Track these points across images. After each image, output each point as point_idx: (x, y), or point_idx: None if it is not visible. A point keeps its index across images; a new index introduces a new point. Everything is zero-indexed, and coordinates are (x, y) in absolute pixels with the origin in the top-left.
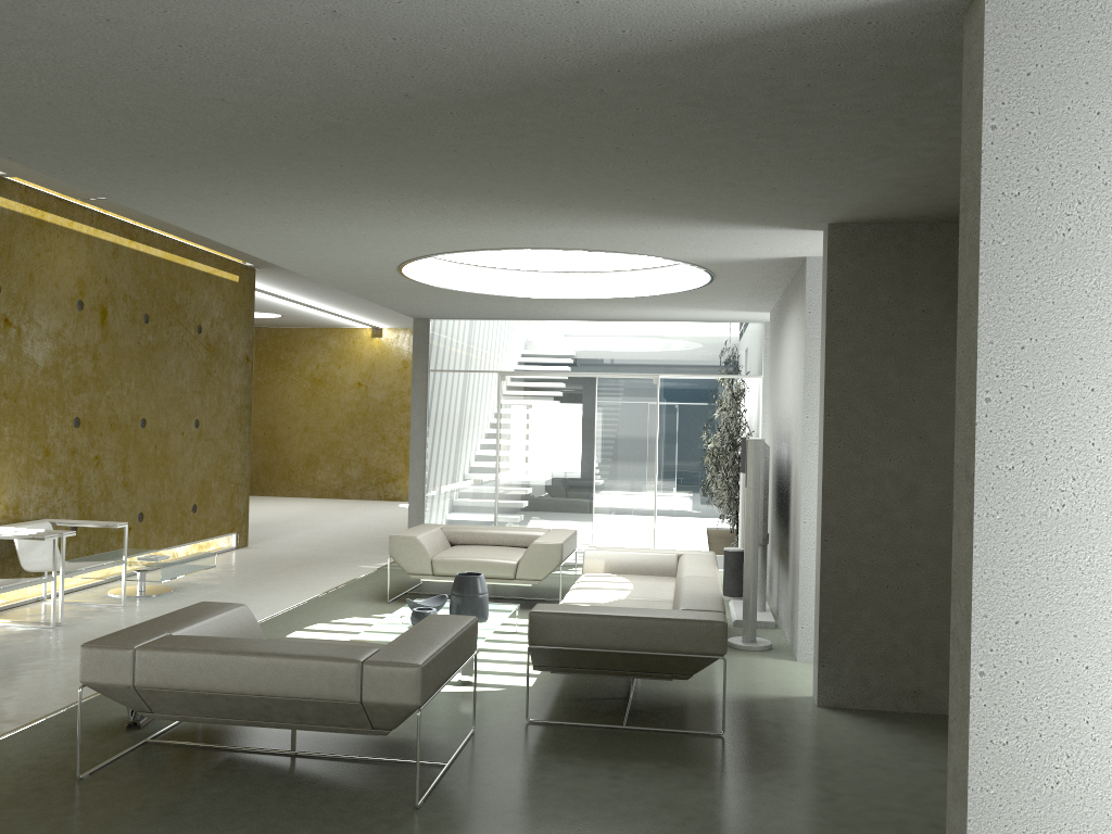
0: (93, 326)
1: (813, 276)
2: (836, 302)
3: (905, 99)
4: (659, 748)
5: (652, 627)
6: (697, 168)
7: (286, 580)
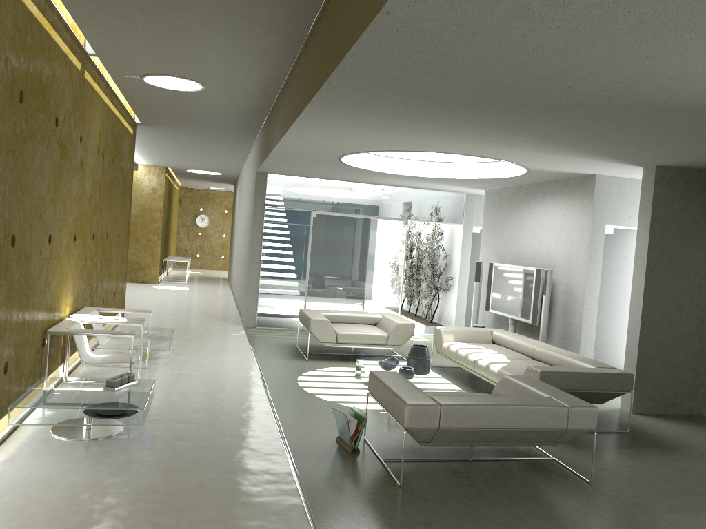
0: (100, 166)
1: (598, 185)
2: (656, 207)
3: None
4: (618, 441)
5: (600, 378)
6: (681, 142)
7: (209, 345)
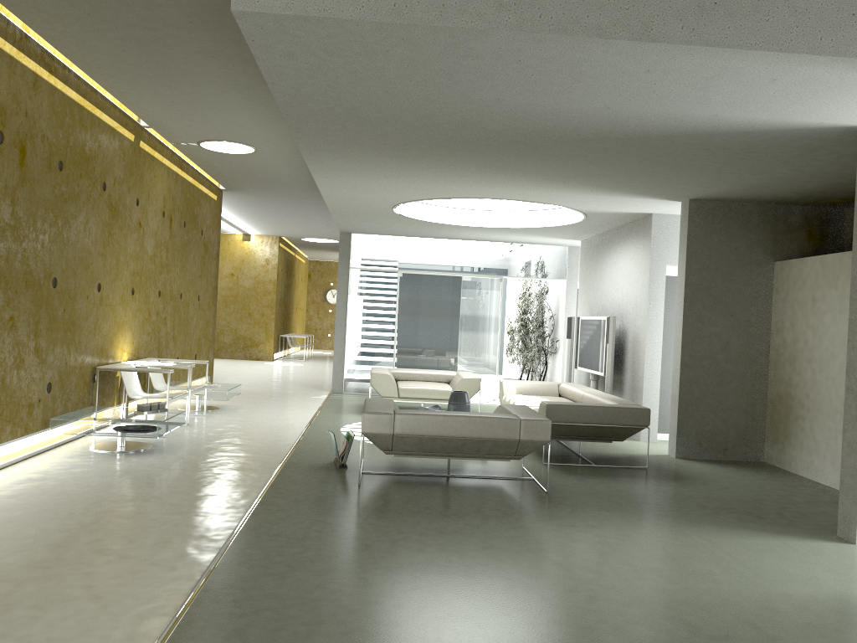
0: (167, 228)
1: (656, 224)
2: (692, 241)
3: (798, 155)
4: (624, 473)
5: (612, 411)
6: (664, 172)
7: (280, 403)
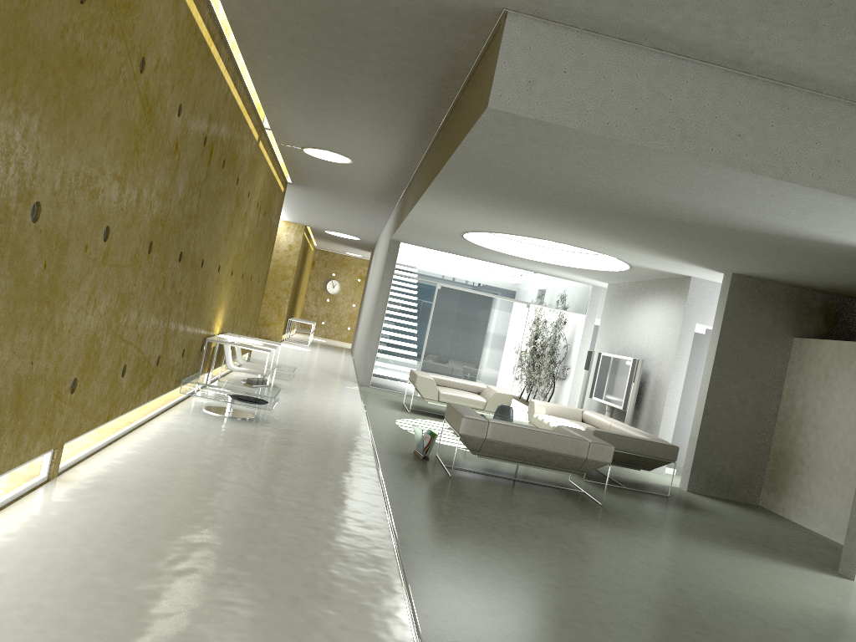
0: (257, 218)
1: (693, 286)
2: (729, 309)
3: (846, 262)
4: (652, 498)
5: (647, 444)
6: (727, 252)
7: (324, 389)
